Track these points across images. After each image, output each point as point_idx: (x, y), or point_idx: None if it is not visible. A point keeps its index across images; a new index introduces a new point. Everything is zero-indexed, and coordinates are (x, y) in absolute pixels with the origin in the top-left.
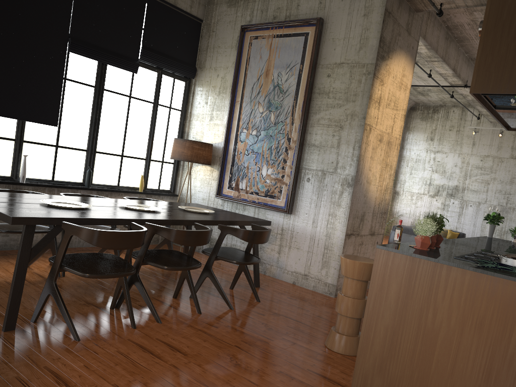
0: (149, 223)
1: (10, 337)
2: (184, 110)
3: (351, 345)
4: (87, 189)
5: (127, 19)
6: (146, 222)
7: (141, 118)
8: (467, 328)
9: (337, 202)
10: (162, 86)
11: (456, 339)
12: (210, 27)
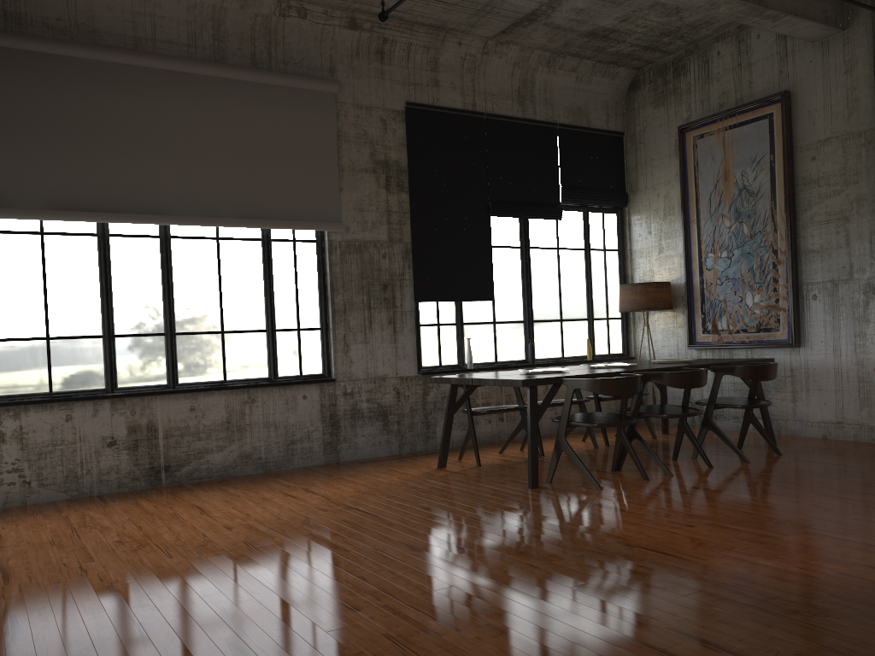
0: (638, 372)
1: (540, 491)
2: (621, 249)
3: None
4: (533, 366)
5: (540, 162)
6: (632, 373)
7: (574, 270)
8: None
9: (863, 317)
10: (590, 227)
11: None
12: (635, 139)
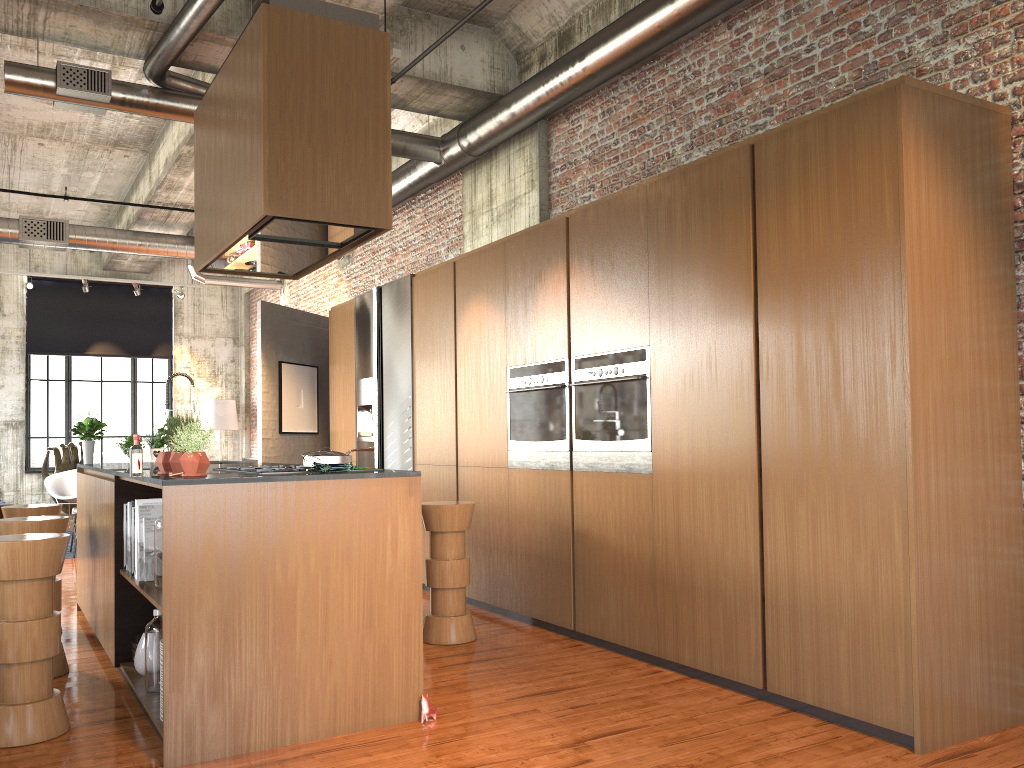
0: None
1: None
2: None
3: (57, 714)
4: None
5: None
6: None
7: None
8: (333, 564)
9: None
10: None
11: (321, 586)
12: None
